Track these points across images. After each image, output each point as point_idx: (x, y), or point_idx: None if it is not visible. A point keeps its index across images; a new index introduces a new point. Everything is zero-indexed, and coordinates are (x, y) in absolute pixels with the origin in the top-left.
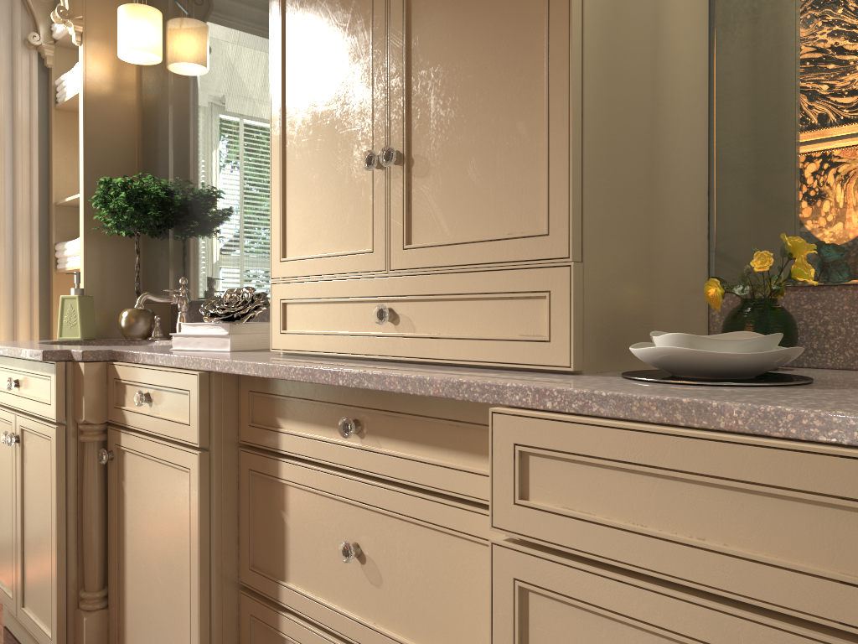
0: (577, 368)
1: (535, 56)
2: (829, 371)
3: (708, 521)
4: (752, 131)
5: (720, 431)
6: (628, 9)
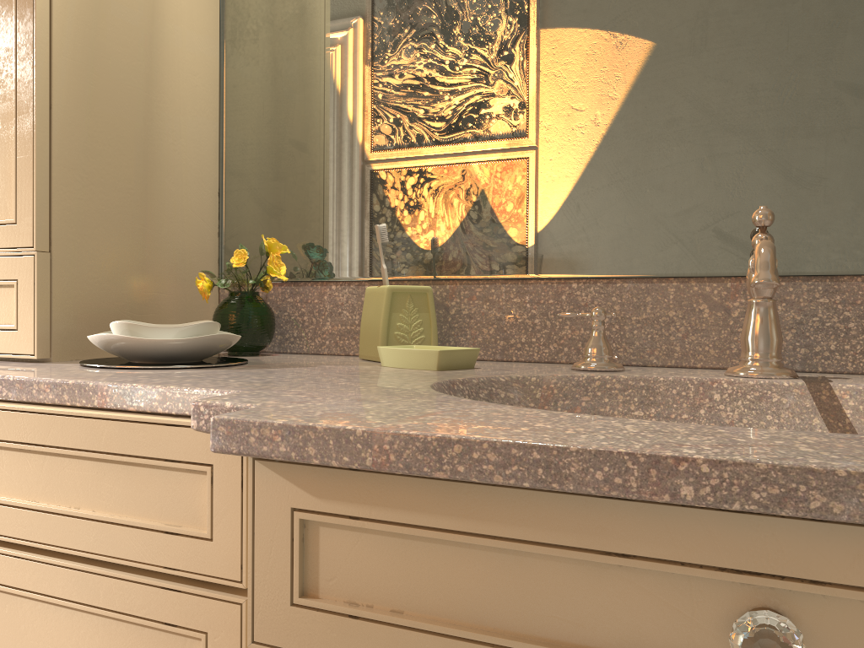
0: (43, 356)
1: (7, 43)
2: (296, 356)
3: (82, 492)
4: (251, 141)
5: (101, 409)
6: (115, 11)
